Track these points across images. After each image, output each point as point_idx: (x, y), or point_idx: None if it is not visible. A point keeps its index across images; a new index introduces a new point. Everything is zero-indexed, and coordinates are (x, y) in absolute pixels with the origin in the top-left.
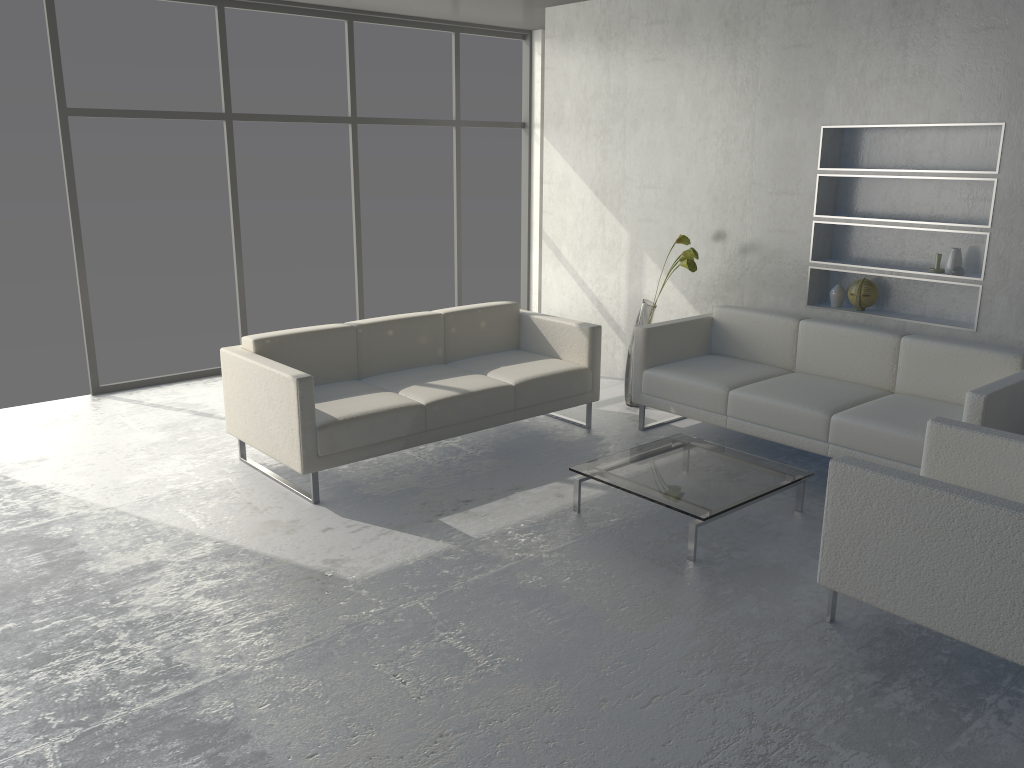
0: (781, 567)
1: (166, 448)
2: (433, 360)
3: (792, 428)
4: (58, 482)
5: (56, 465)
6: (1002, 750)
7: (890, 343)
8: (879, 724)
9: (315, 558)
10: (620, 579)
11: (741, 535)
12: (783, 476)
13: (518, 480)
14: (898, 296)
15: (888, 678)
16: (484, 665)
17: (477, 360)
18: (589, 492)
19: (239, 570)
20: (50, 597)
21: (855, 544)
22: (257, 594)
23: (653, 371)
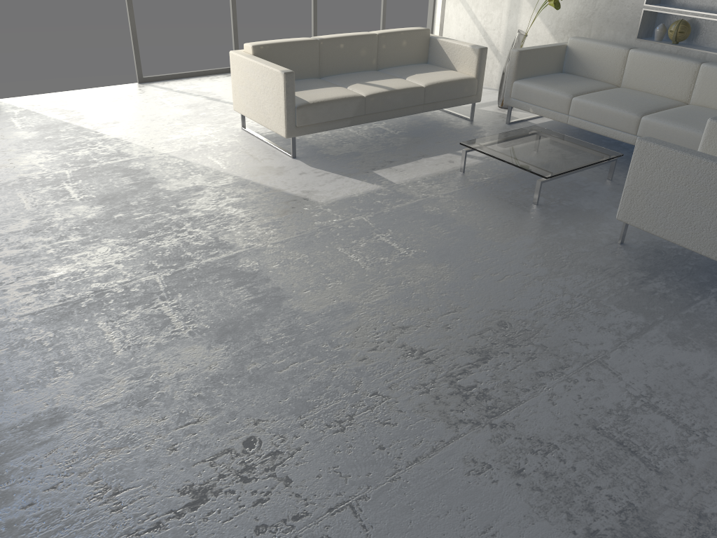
0: (593, 212)
1: (193, 119)
2: (369, 67)
3: (613, 125)
4: (129, 137)
5: (125, 126)
6: (714, 316)
7: (692, 68)
8: (642, 298)
9: (296, 189)
10: (488, 212)
11: (569, 192)
12: (602, 155)
13: (424, 151)
14: (705, 34)
15: (652, 275)
16: (404, 253)
17: (399, 69)
18: (470, 161)
19: (251, 193)
20: (140, 202)
21: (645, 194)
22: (263, 207)
23: (520, 82)
